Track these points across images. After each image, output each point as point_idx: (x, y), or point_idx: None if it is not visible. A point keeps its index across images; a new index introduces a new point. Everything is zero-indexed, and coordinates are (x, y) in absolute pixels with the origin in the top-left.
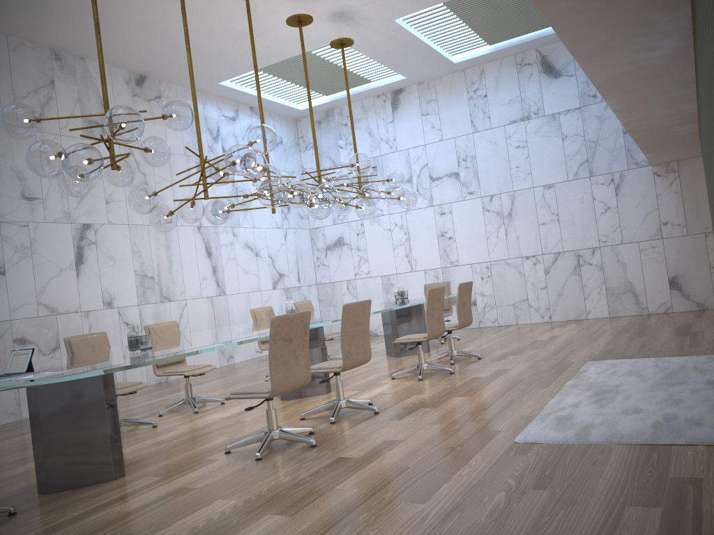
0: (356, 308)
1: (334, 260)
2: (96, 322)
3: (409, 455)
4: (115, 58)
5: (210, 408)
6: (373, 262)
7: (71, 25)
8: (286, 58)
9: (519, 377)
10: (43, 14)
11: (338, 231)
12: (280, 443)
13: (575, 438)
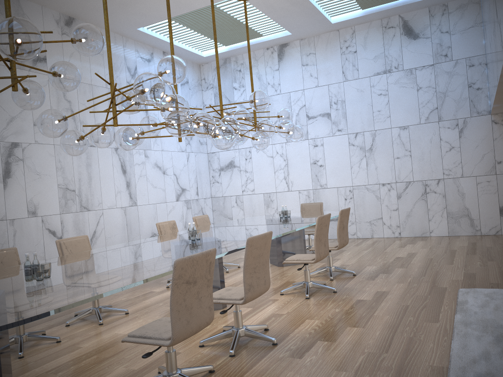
0: (259, 241)
1: (226, 179)
2: (20, 229)
3: None
4: None
5: (115, 319)
6: (257, 182)
7: None
8: (195, 10)
9: (401, 303)
10: None
11: (230, 156)
12: None
13: None
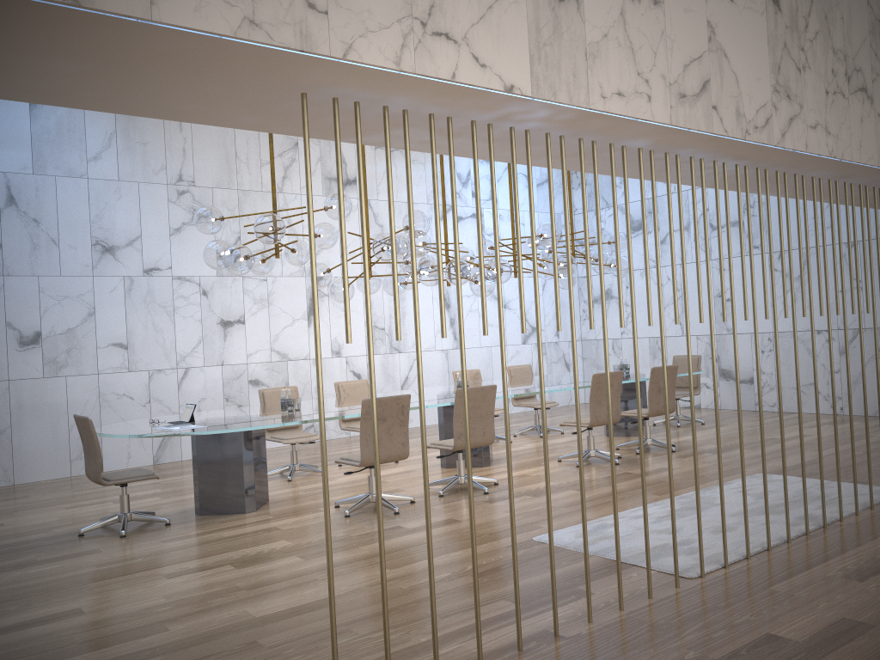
0: (473, 393)
1: (600, 315)
2: (324, 370)
3: (444, 533)
4: None
5: (382, 465)
6: (641, 321)
7: None
8: None
9: (663, 479)
10: None
11: (606, 282)
12: None
13: (576, 545)
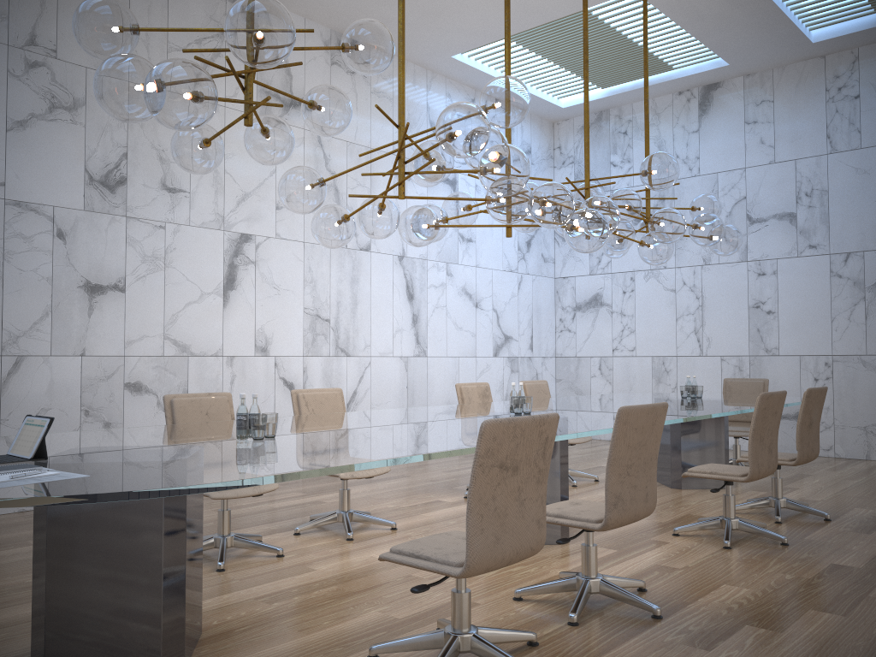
0: (641, 417)
1: (584, 326)
2: (242, 374)
3: None
4: (312, 7)
5: (373, 535)
6: (642, 336)
7: None
8: (553, 22)
9: None
10: None
11: (595, 285)
12: (472, 656)
13: None
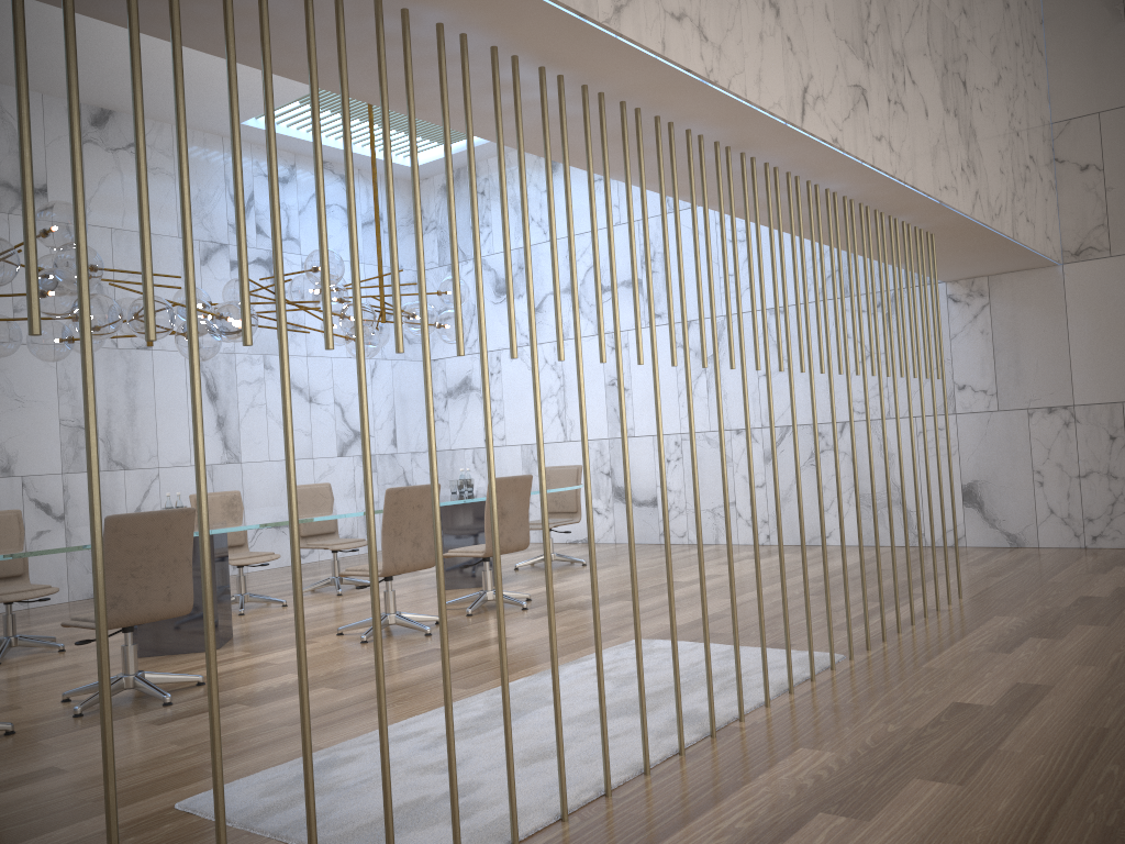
0: (142, 524)
1: (457, 414)
2: None
3: (3, 807)
4: (43, 83)
5: (30, 658)
6: (511, 422)
7: None
8: None
9: (487, 657)
10: None
11: (464, 367)
12: None
13: (250, 815)
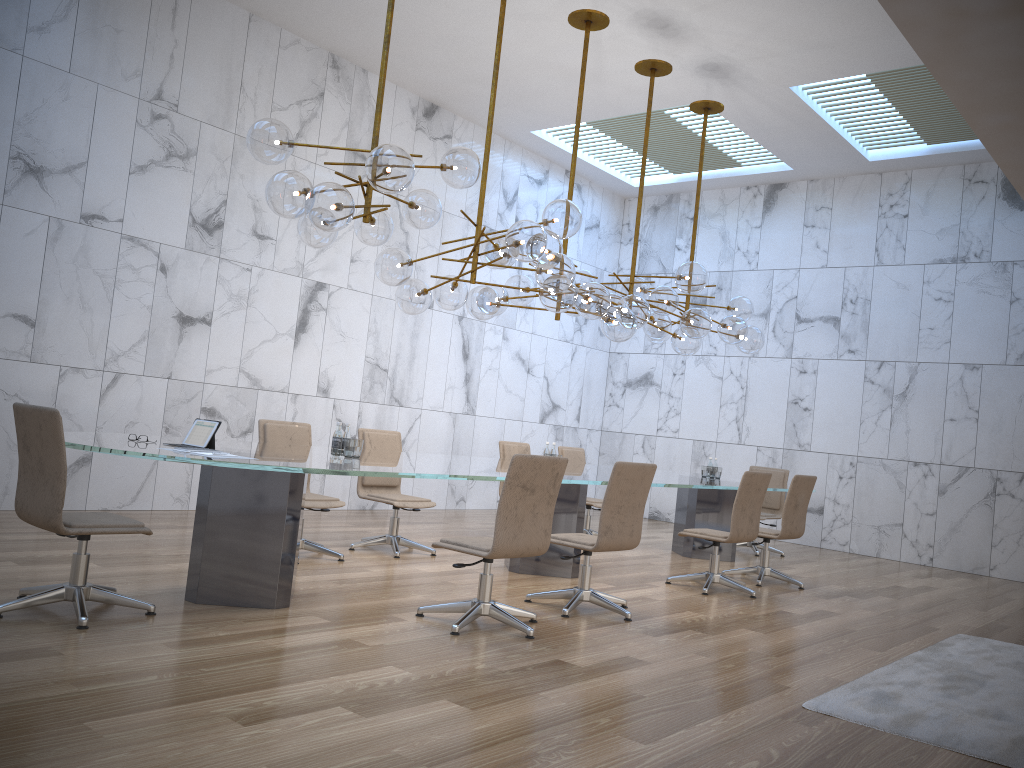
0: (633, 472)
1: (632, 403)
2: (303, 411)
3: (650, 682)
4: (405, 78)
5: (416, 557)
6: (686, 419)
7: (360, 28)
8: (628, 114)
9: (847, 627)
10: (330, 9)
11: (648, 364)
12: (489, 622)
13: (890, 725)
